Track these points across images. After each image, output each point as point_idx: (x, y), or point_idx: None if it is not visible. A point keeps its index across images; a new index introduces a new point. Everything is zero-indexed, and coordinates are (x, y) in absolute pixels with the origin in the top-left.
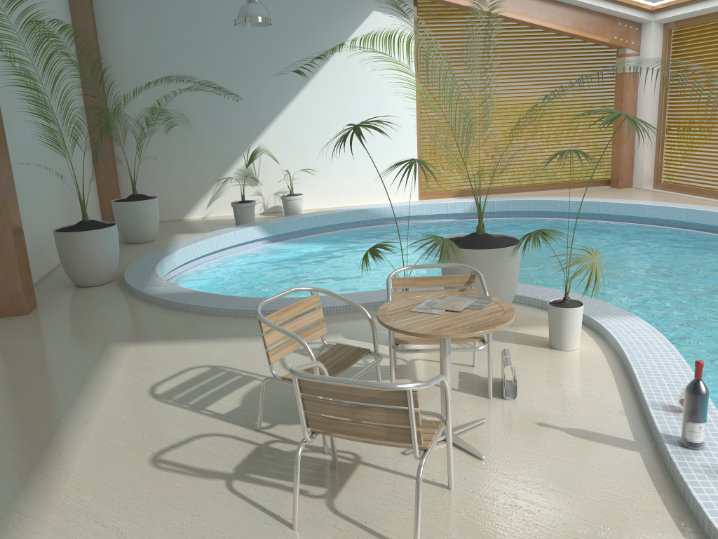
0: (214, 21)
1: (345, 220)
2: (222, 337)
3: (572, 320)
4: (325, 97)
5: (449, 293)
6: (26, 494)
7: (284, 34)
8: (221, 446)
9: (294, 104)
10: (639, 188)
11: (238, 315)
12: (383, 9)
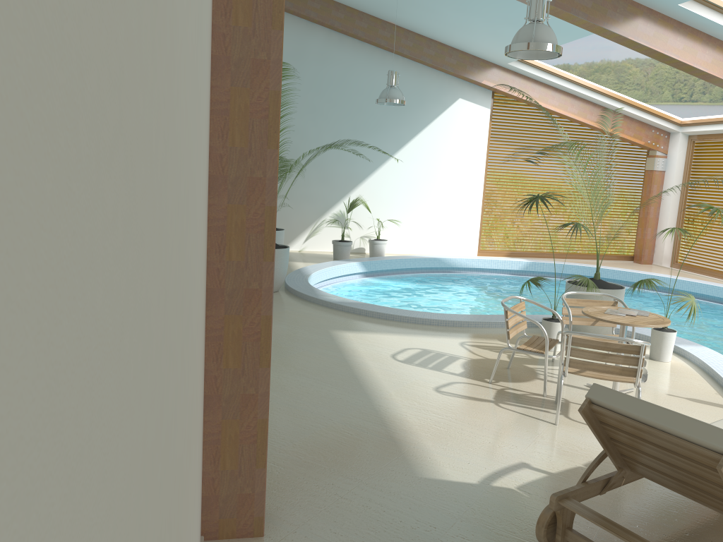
0: (333, 92)
1: (422, 265)
2: (410, 333)
3: (669, 340)
4: (412, 162)
5: (617, 307)
6: (374, 399)
7: (386, 108)
8: (474, 388)
9: (386, 166)
10: (658, 265)
11: (409, 321)
12: (467, 98)
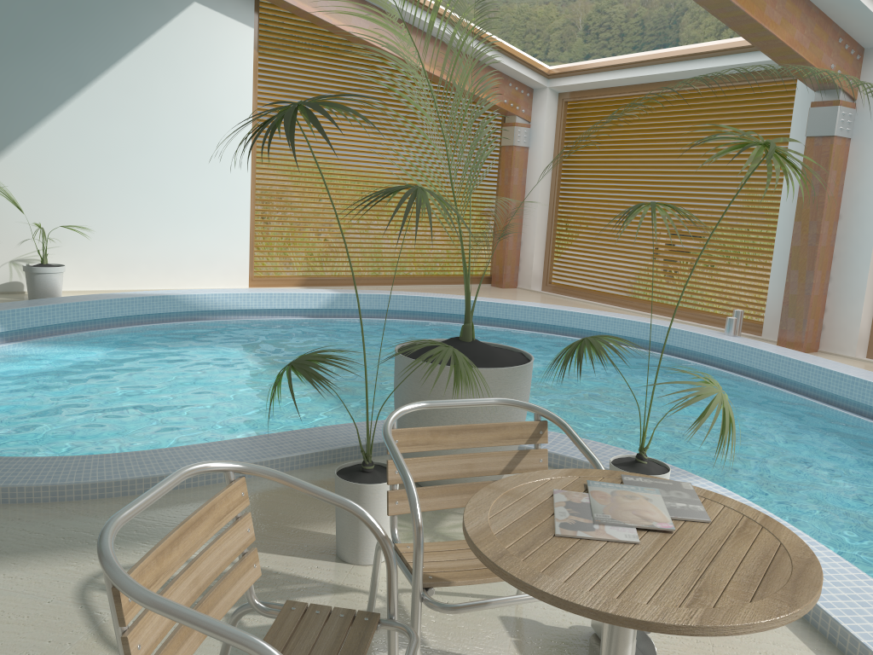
0: None
1: (138, 311)
2: None
3: None
4: (110, 117)
5: (577, 472)
6: None
7: (44, 6)
8: None
9: (55, 121)
10: (526, 289)
11: None
12: (209, 3)
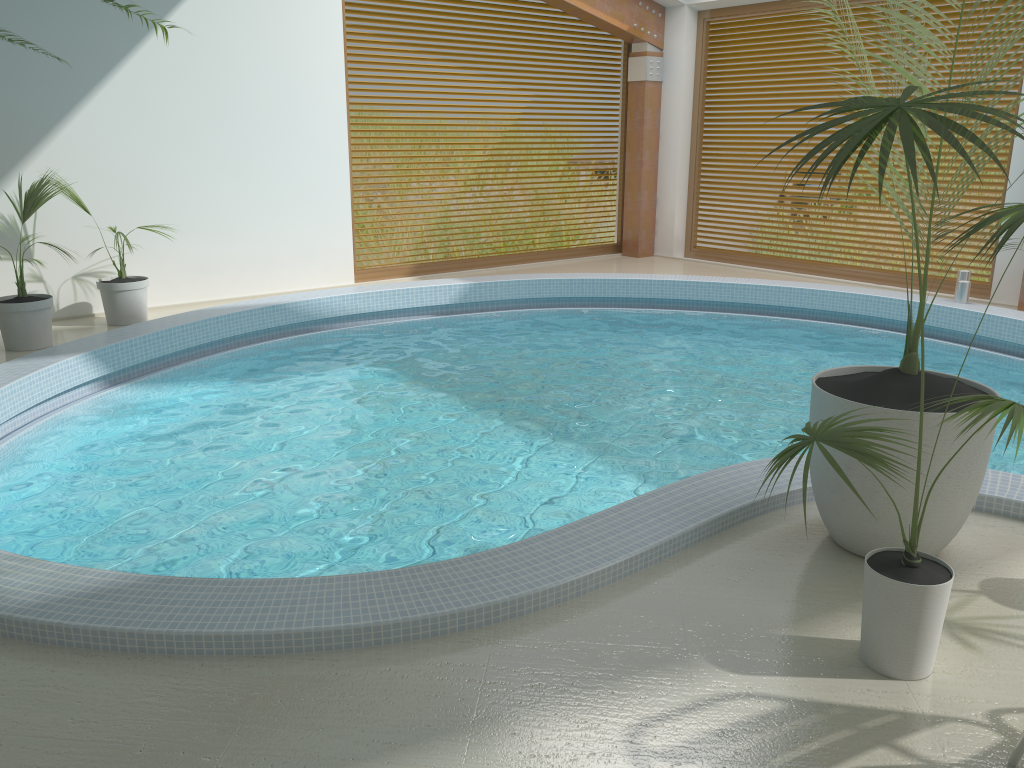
0: None
1: (247, 328)
2: (404, 749)
3: None
4: (176, 79)
5: None
6: None
7: None
8: None
9: (109, 89)
10: (667, 257)
11: (353, 643)
12: None
